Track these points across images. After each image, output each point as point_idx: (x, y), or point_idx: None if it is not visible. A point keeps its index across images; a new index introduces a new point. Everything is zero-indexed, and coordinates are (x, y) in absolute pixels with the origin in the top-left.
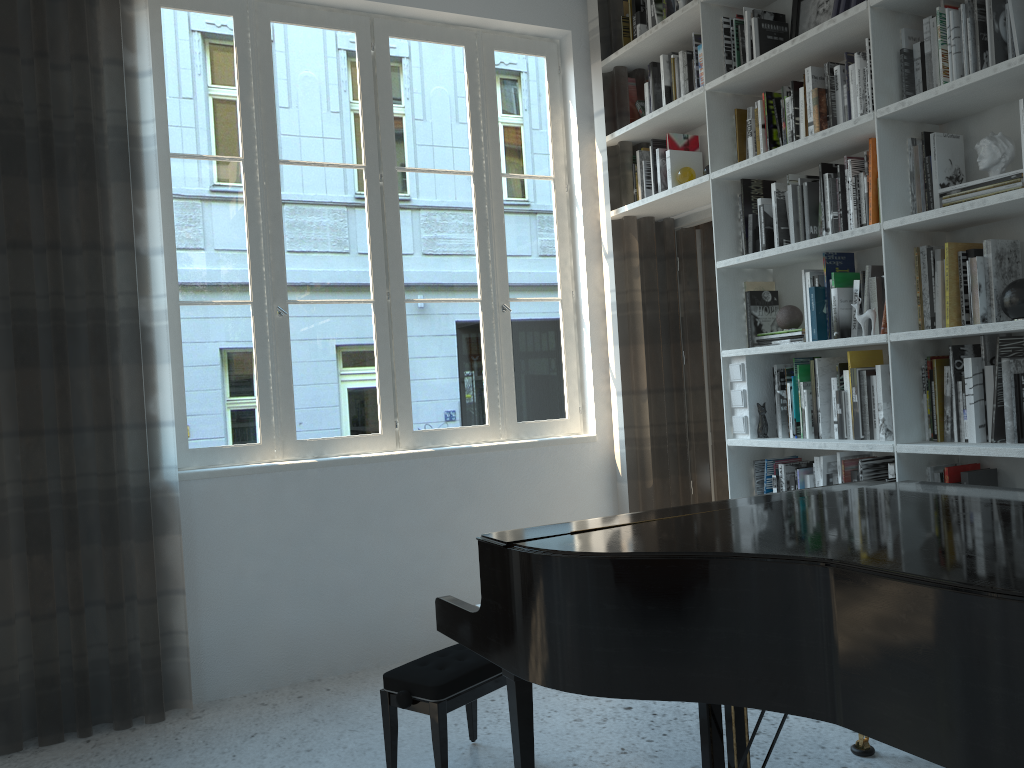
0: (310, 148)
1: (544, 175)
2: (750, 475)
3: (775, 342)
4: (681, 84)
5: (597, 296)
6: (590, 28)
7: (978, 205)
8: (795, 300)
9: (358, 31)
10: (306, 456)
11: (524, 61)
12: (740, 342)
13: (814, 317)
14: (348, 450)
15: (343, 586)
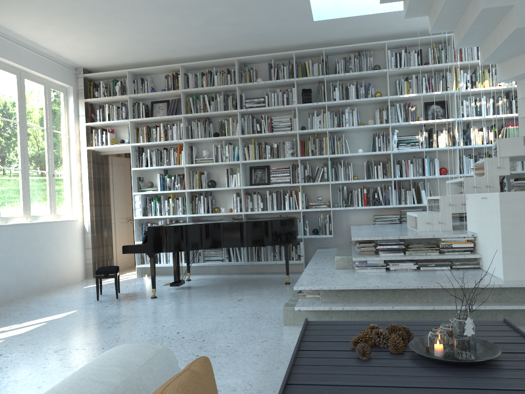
0: (4, 113)
1: (62, 132)
2: (138, 227)
3: (147, 191)
4: (114, 114)
5: (79, 174)
6: (79, 88)
7: (207, 164)
8: (148, 180)
9: (17, 75)
10: (3, 222)
11: (58, 93)
12: (136, 190)
13: (162, 185)
14: (14, 221)
15: (18, 268)
